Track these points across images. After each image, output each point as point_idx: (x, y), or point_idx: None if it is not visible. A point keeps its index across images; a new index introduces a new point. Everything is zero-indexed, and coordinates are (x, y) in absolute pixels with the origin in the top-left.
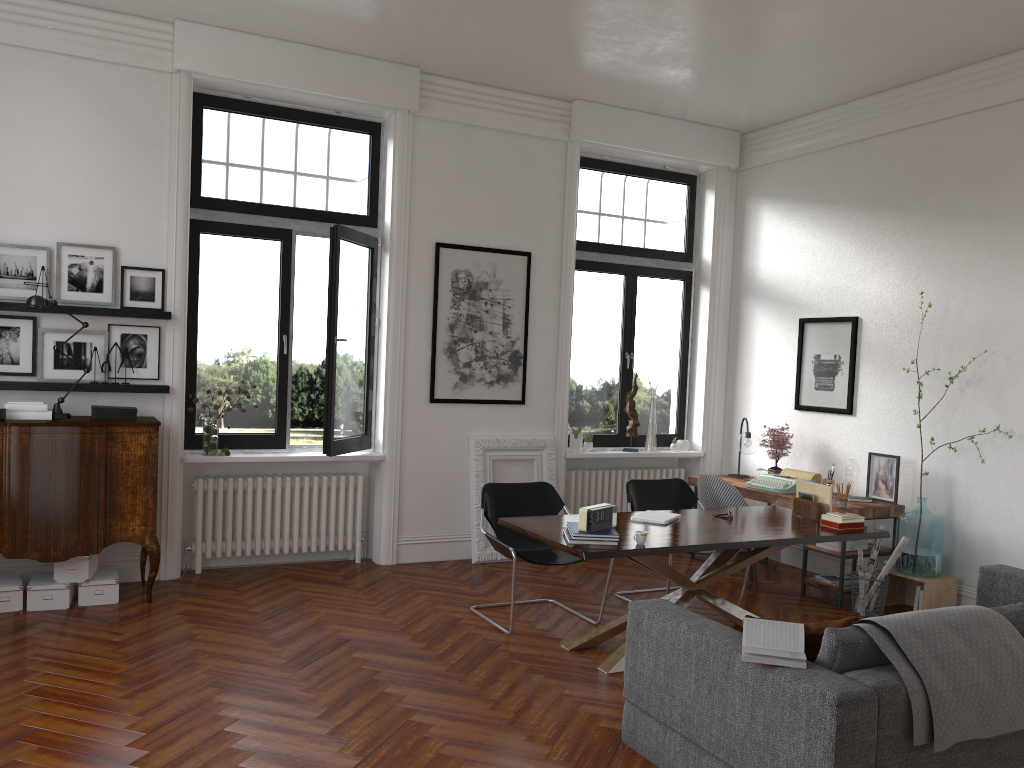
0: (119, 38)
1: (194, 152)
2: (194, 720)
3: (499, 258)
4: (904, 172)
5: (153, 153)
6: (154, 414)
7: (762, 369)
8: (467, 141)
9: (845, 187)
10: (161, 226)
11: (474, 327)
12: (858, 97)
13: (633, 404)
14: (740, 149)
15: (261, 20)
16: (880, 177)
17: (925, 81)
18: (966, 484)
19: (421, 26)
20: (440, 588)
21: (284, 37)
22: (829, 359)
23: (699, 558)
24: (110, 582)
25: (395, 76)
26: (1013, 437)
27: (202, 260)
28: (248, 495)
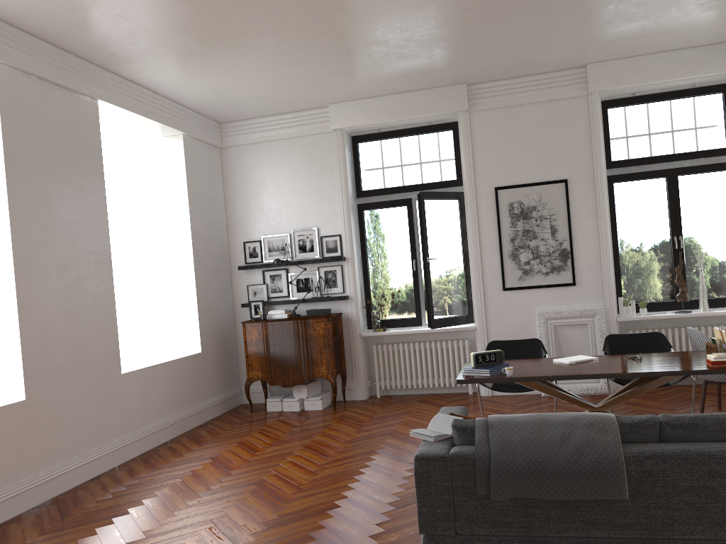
0: (307, 122)
1: (355, 168)
2: (275, 458)
3: (542, 188)
4: None
5: (329, 175)
6: (344, 311)
7: None
8: (509, 117)
9: None
10: (337, 212)
11: (529, 237)
12: None
13: (680, 276)
14: None
15: (361, 91)
16: None
17: None
18: None
19: (433, 66)
20: (493, 410)
21: (382, 94)
22: None
23: None
24: (317, 398)
25: (450, 93)
26: None
27: (366, 225)
28: (400, 353)
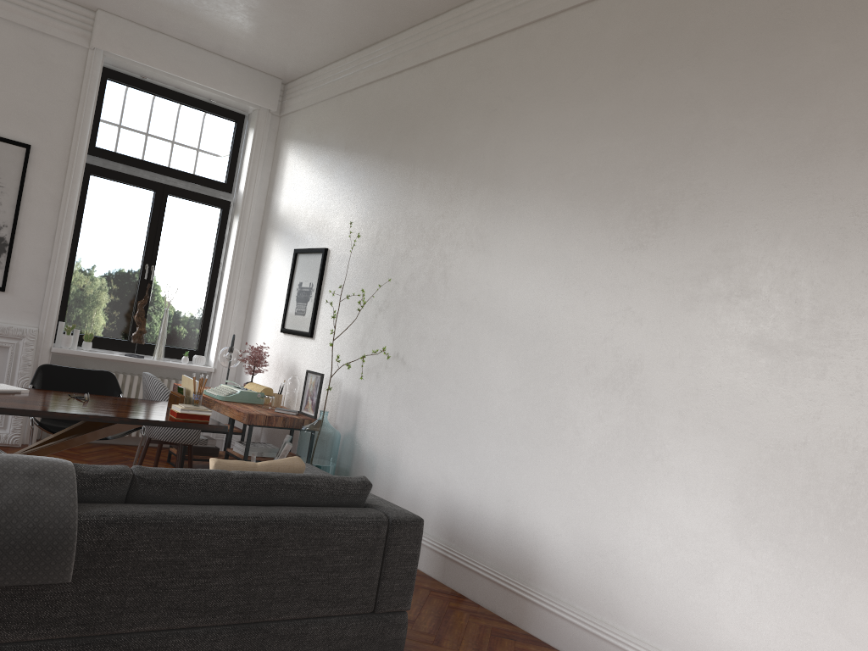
0: None
1: None
2: None
3: None
4: (370, 119)
5: None
6: None
7: (269, 295)
8: None
9: (337, 132)
10: None
11: None
12: (352, 52)
13: (142, 312)
14: (283, 96)
15: None
16: (357, 124)
17: (390, 39)
18: (367, 403)
19: None
20: None
21: None
22: (307, 287)
23: (175, 463)
24: None
25: None
26: (398, 360)
27: None
28: None
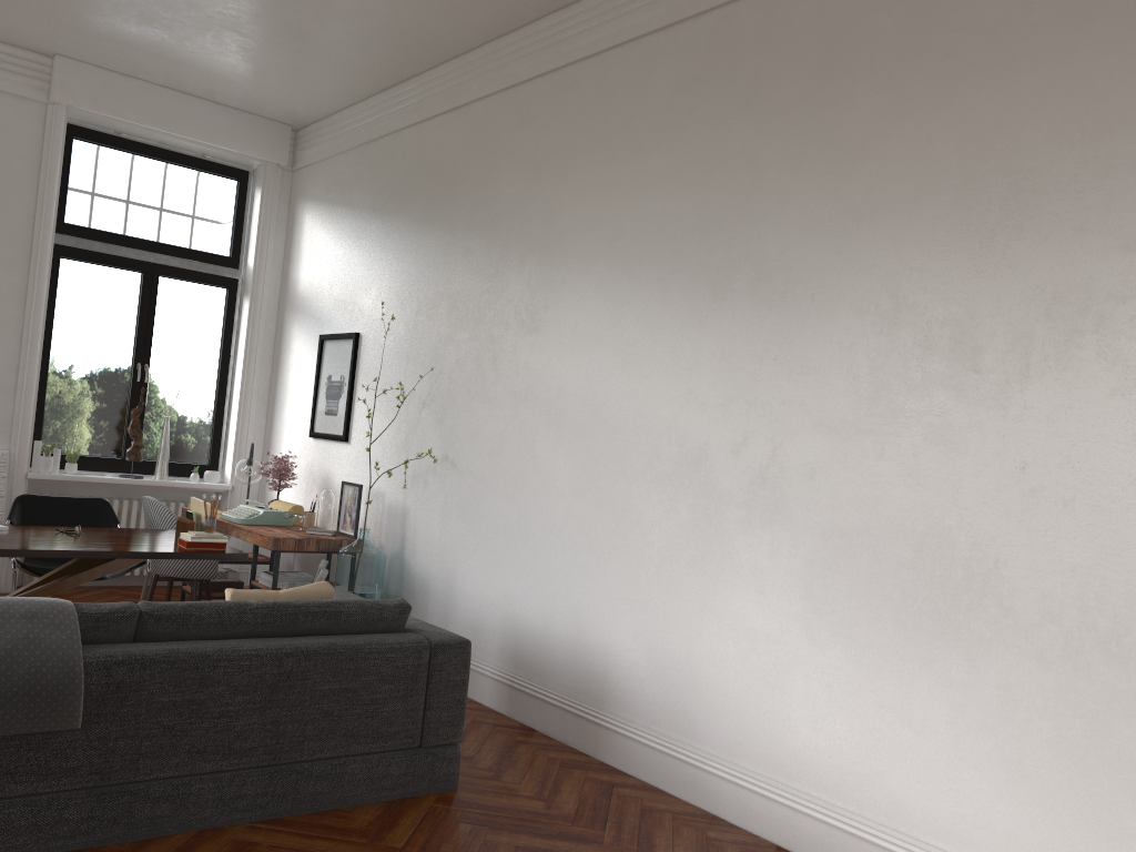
0: None
1: None
2: None
3: None
4: (400, 175)
5: None
6: None
7: (293, 392)
8: None
9: (362, 191)
10: None
11: None
12: (374, 92)
13: (138, 423)
14: (295, 146)
15: None
16: (385, 180)
17: (417, 78)
18: (415, 516)
19: None
20: None
21: None
22: (337, 380)
23: None
24: None
25: None
26: (448, 463)
27: None
28: None
